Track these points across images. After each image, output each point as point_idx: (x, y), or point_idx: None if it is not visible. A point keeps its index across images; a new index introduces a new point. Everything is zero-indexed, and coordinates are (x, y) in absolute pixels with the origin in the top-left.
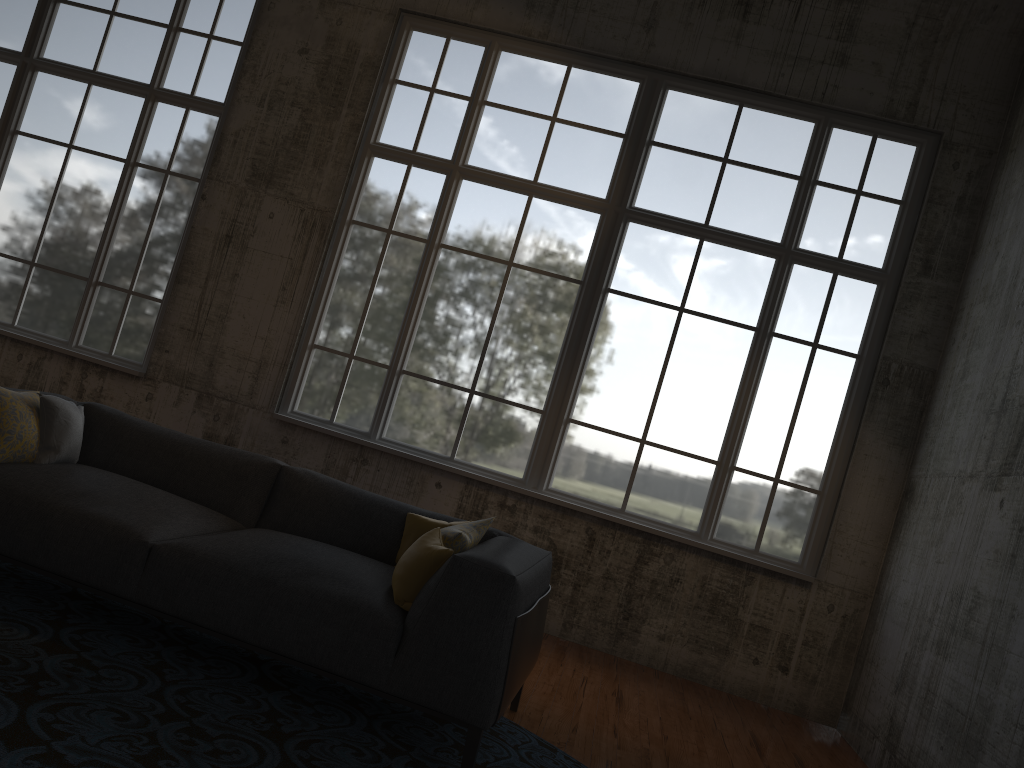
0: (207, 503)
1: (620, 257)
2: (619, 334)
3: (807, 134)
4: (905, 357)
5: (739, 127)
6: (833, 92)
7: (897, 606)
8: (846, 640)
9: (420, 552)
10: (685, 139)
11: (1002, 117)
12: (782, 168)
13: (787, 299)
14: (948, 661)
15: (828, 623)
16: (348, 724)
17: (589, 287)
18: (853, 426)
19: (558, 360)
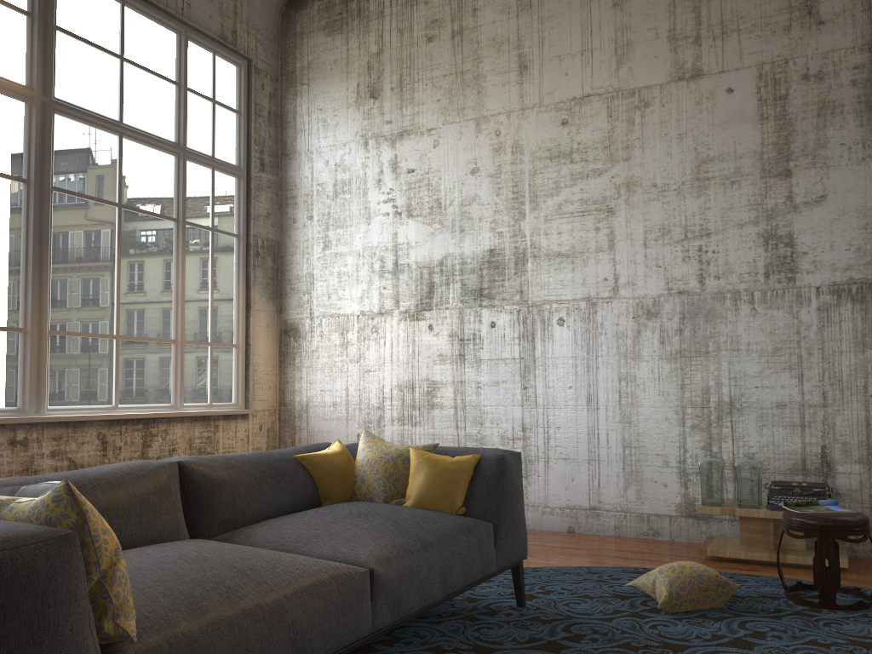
0: (159, 538)
1: (56, 152)
2: (74, 235)
3: (174, 43)
4: (264, 233)
5: (126, 26)
6: (188, 10)
7: (324, 408)
8: (272, 445)
9: (455, 467)
10: (85, 29)
11: (278, 53)
12: (163, 72)
13: (189, 192)
14: (419, 426)
15: (262, 438)
16: (429, 628)
17: (38, 186)
18: (245, 290)
19: (23, 270)
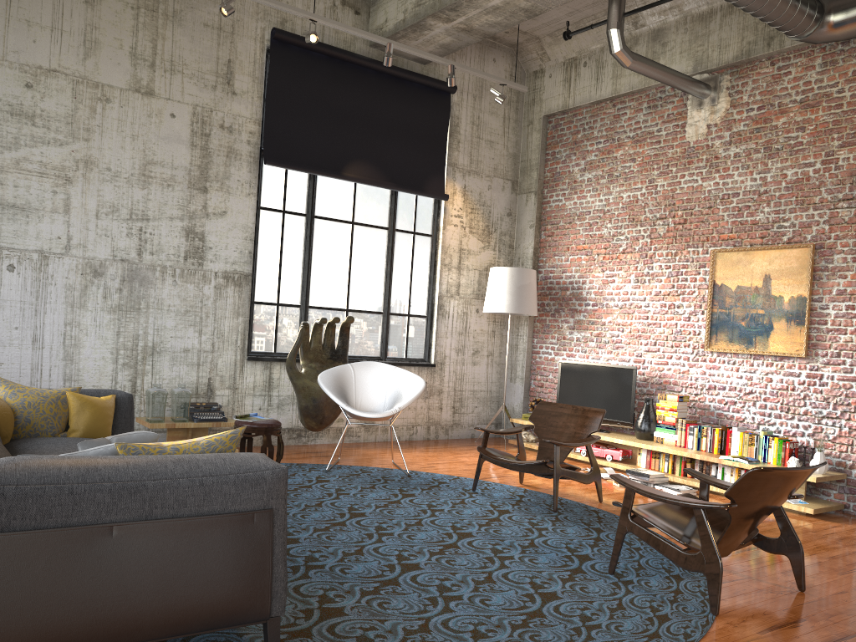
0: None
1: None
2: None
3: None
4: None
5: None
6: None
7: None
8: None
9: (109, 405)
10: None
11: None
12: None
13: None
14: None
15: None
16: None
17: None
18: None
19: None
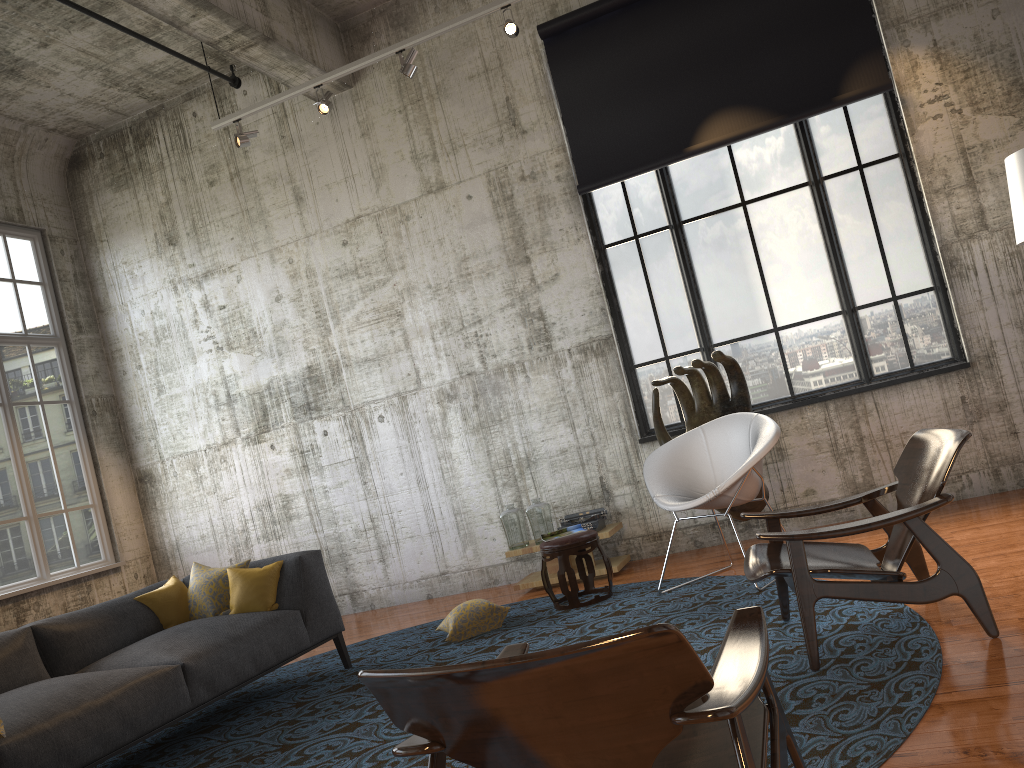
0: (25, 684)
1: None
2: None
3: None
4: (96, 392)
5: None
6: None
7: (194, 543)
8: None
9: (263, 574)
10: None
11: (71, 215)
12: None
13: (9, 374)
14: (283, 538)
15: (140, 586)
16: (269, 701)
17: None
18: (89, 450)
19: None
